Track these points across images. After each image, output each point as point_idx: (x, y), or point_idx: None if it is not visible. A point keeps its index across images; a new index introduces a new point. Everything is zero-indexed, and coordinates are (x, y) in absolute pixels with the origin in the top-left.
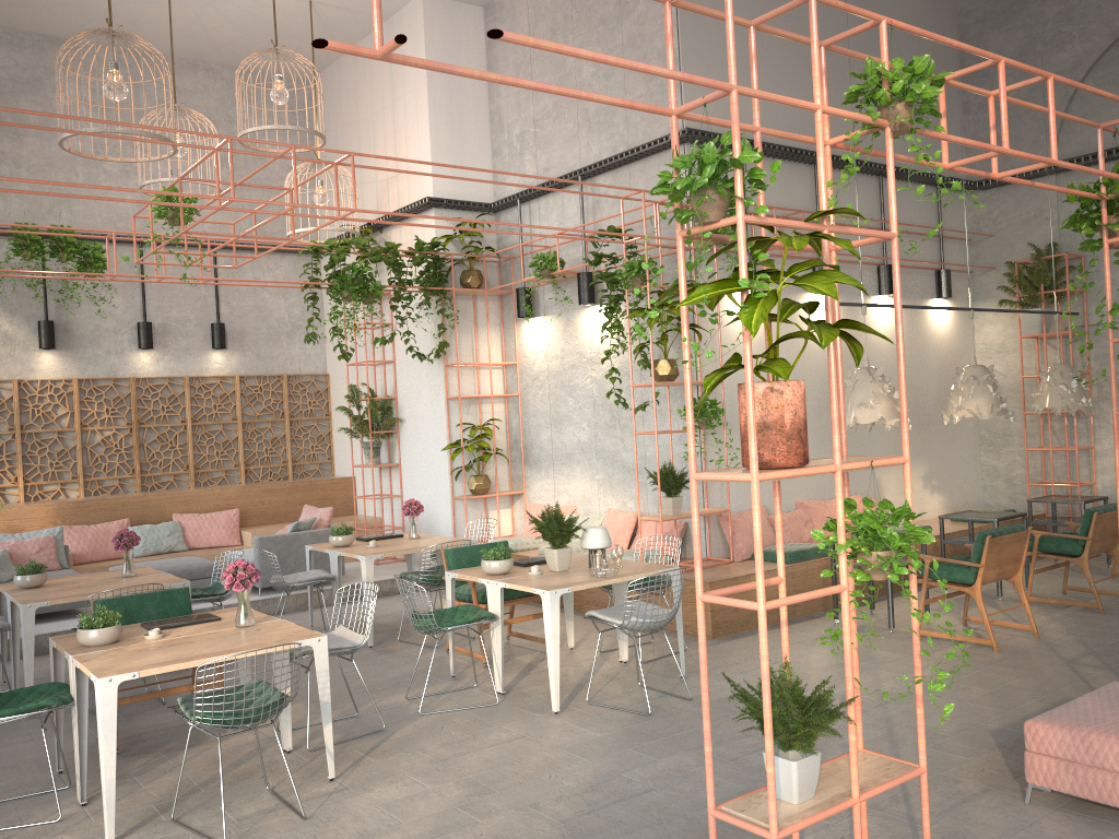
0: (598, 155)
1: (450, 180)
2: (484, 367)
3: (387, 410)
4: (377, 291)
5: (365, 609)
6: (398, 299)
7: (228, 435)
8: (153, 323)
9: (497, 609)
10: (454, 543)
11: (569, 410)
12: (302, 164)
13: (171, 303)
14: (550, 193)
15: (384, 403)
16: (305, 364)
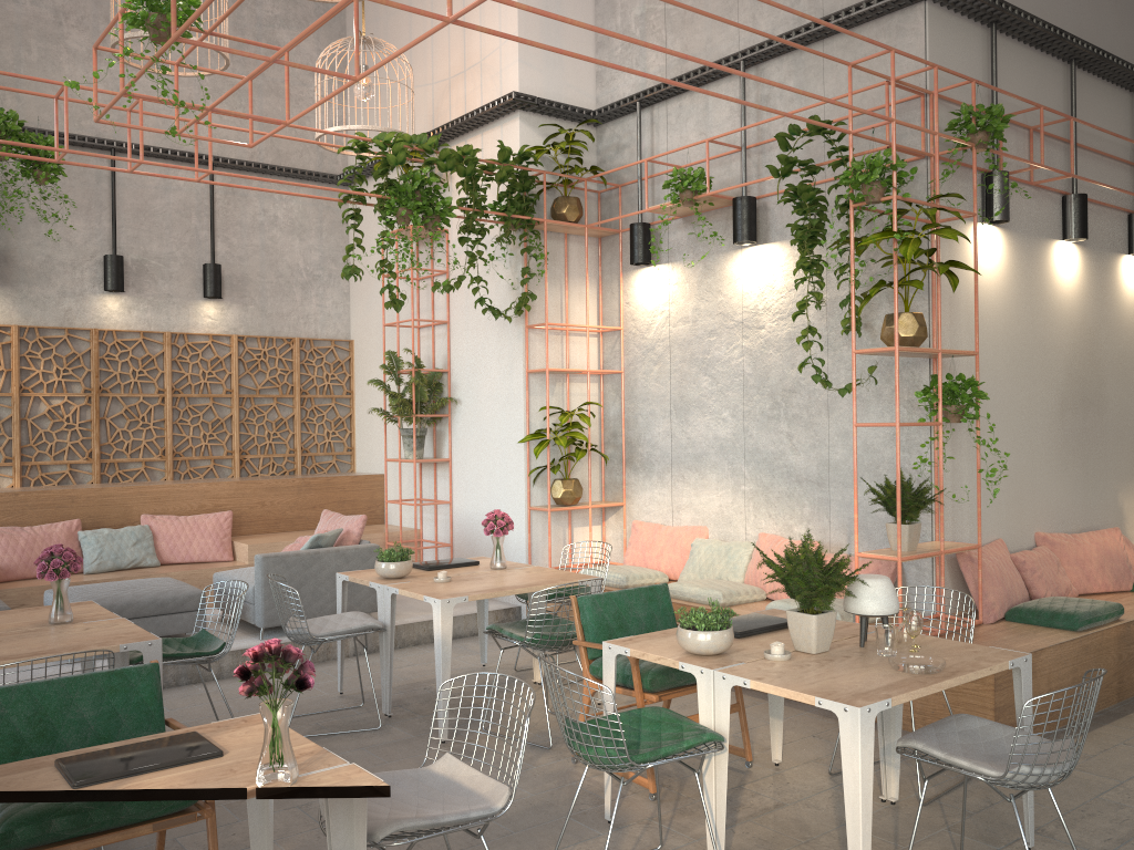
0: (769, 32)
1: (542, 76)
2: (575, 333)
3: (435, 387)
4: (447, 211)
5: (437, 682)
6: (470, 229)
7: (220, 413)
8: (125, 259)
9: (722, 723)
10: (567, 580)
11: (703, 393)
12: (340, 41)
13: (150, 233)
14: (686, 93)
15: (431, 378)
16: (323, 326)
